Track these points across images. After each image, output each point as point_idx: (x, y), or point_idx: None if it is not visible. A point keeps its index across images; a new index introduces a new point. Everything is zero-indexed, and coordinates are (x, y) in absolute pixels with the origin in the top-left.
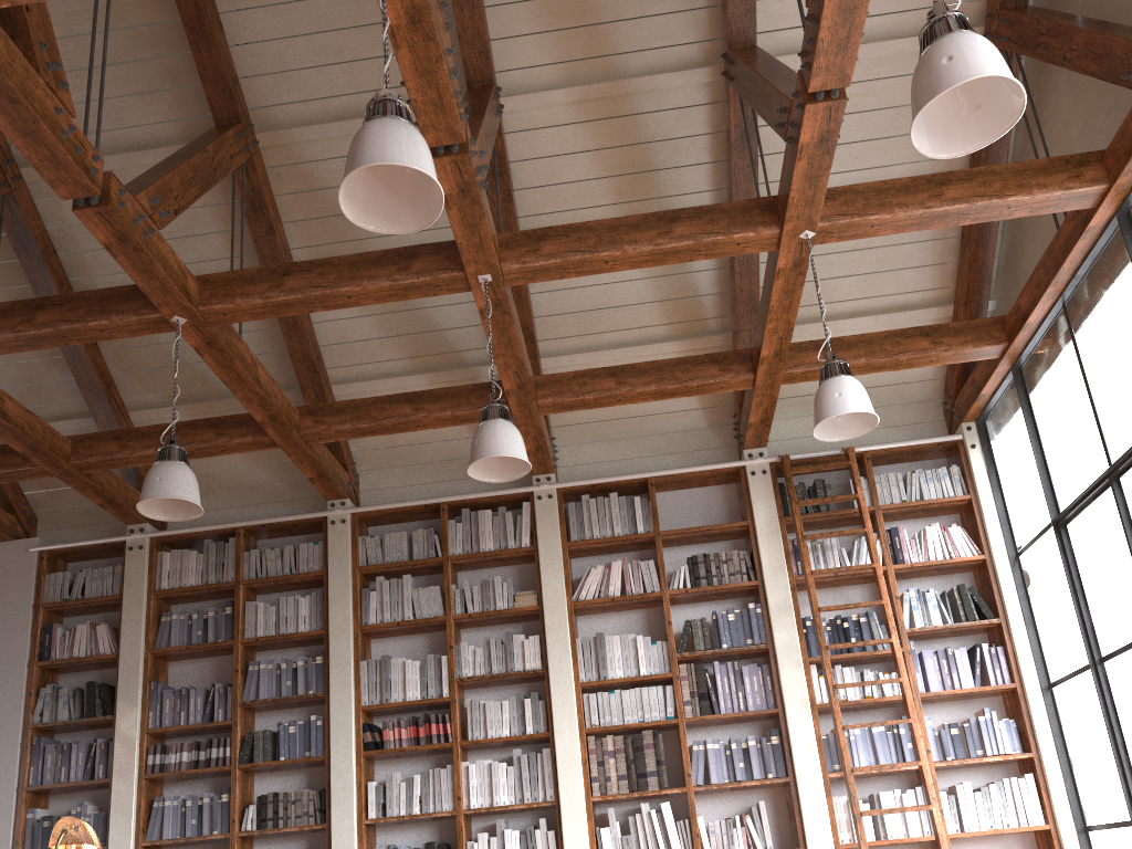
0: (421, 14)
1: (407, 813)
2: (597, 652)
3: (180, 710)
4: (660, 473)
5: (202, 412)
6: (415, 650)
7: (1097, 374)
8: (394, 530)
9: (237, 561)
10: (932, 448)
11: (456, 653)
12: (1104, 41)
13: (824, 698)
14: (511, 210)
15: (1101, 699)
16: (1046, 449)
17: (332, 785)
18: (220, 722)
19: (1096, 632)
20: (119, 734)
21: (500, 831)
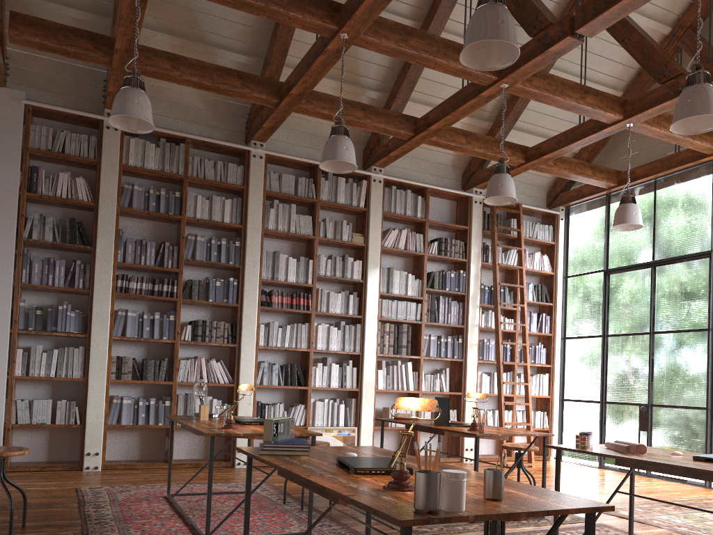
0: None
1: (281, 346)
2: (388, 278)
3: (141, 254)
4: (436, 187)
5: (180, 46)
6: (282, 250)
7: (662, 219)
8: (276, 169)
9: (186, 161)
10: (543, 213)
11: (317, 260)
12: None
13: (482, 324)
14: (448, 14)
15: (602, 351)
16: (611, 238)
17: (243, 323)
18: (171, 269)
19: (608, 324)
20: (99, 262)
21: (328, 364)
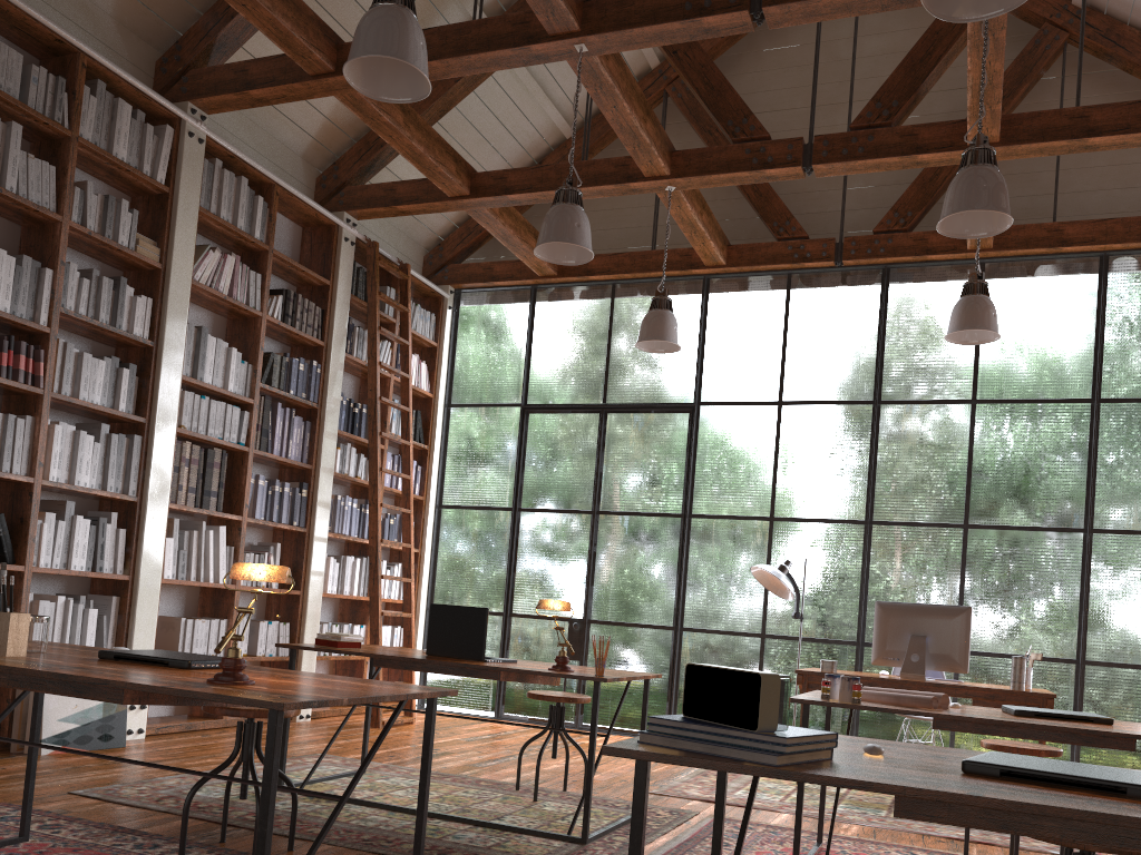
0: (907, 4)
1: None
2: (195, 347)
3: None
4: (292, 190)
5: None
6: None
7: (622, 344)
8: None
9: None
10: (425, 291)
11: (63, 274)
12: (769, 190)
13: (337, 468)
14: None
15: (511, 534)
16: (535, 356)
17: None
18: None
19: (523, 491)
20: None
21: (69, 516)
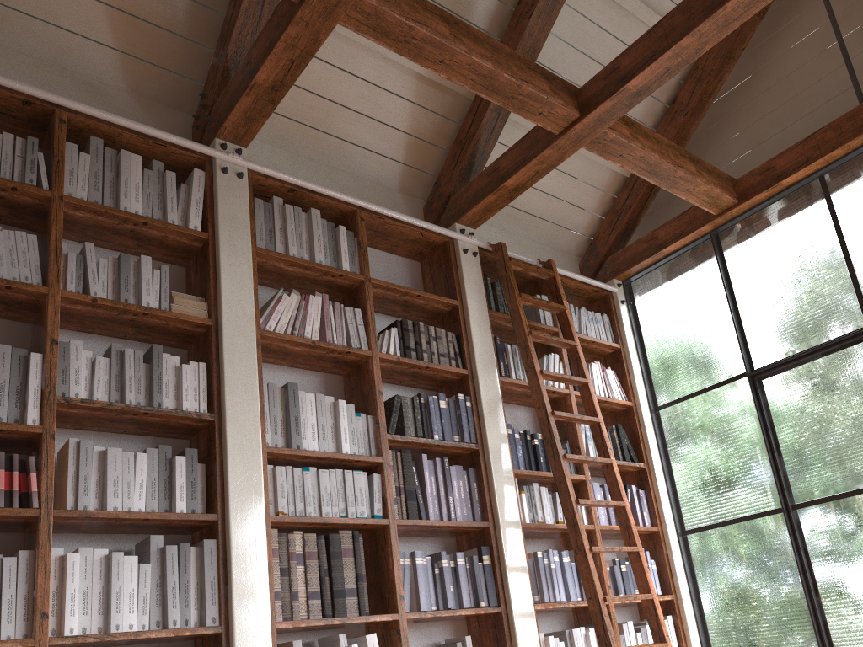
0: None
1: None
2: (285, 410)
3: None
4: (377, 208)
5: None
6: None
7: None
8: None
9: None
10: (587, 293)
11: (60, 356)
12: None
13: (526, 517)
14: None
15: (794, 543)
16: (743, 309)
17: None
18: None
19: (790, 481)
20: None
21: None
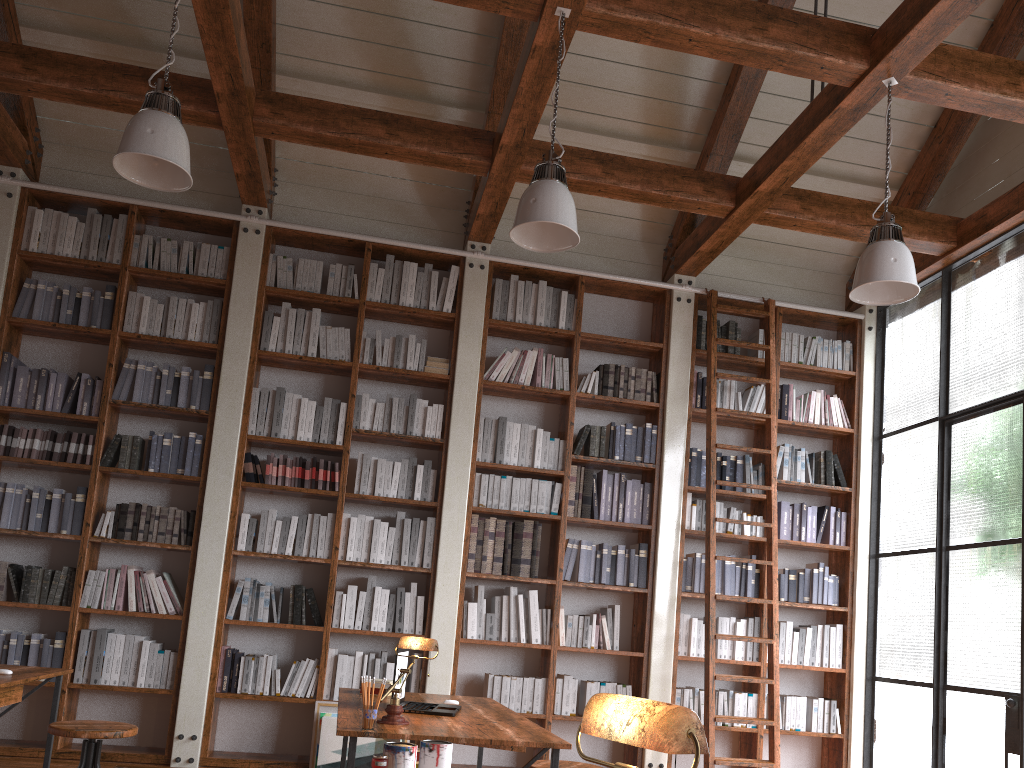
0: None
1: (279, 552)
2: (496, 436)
3: (37, 393)
4: (594, 275)
5: (112, 57)
6: (306, 389)
7: None
8: (304, 256)
9: (126, 243)
10: (833, 320)
11: (356, 404)
12: None
13: (692, 525)
14: None
15: (937, 580)
16: (953, 352)
17: (204, 509)
18: (84, 416)
19: (950, 524)
20: None
21: (370, 587)
